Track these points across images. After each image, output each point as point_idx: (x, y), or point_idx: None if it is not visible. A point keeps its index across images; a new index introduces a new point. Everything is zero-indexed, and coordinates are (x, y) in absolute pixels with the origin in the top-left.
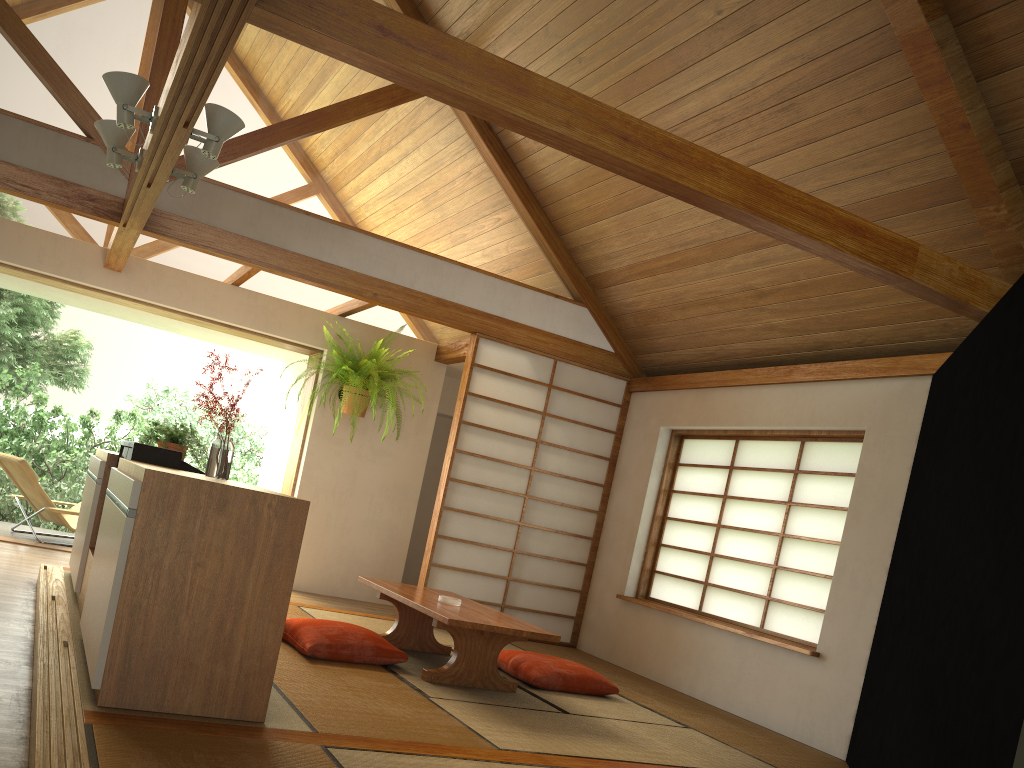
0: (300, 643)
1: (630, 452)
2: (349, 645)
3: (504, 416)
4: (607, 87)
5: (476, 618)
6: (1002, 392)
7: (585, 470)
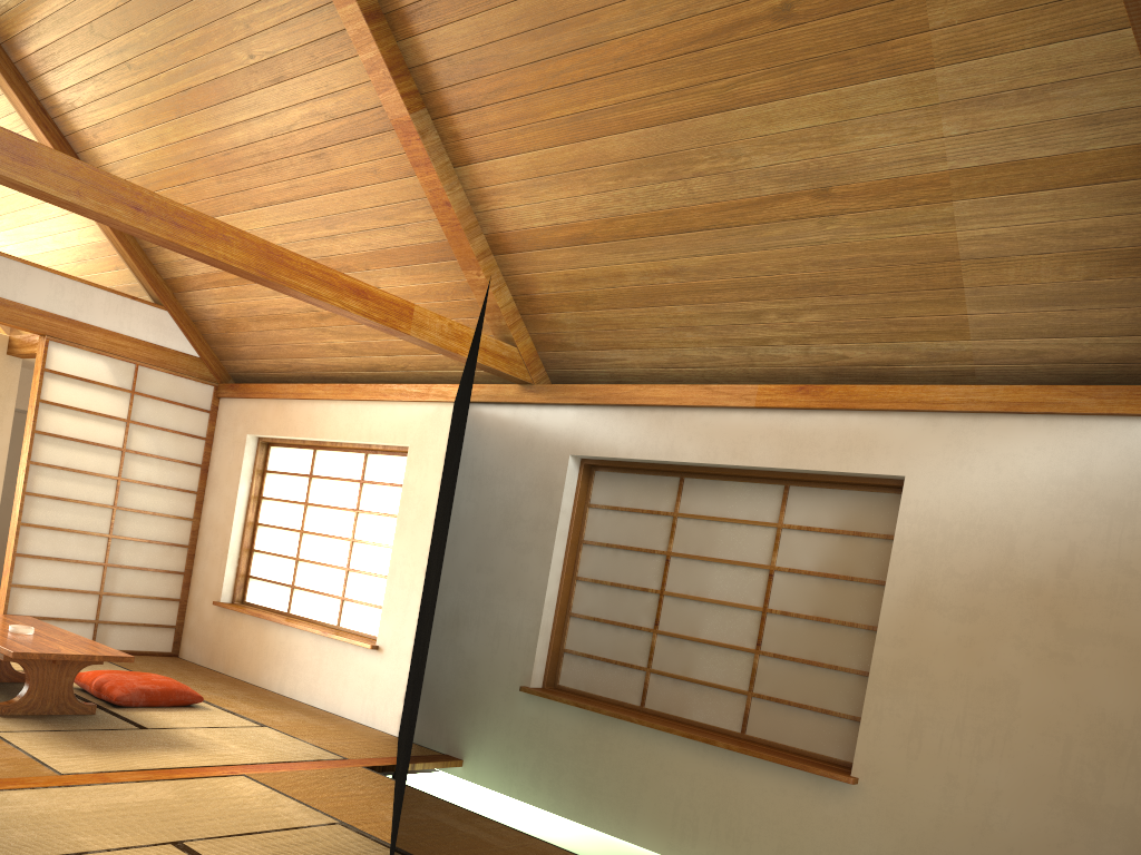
0: None
1: (221, 459)
2: None
3: (84, 424)
4: (160, 99)
5: (46, 647)
6: (455, 442)
7: (177, 478)
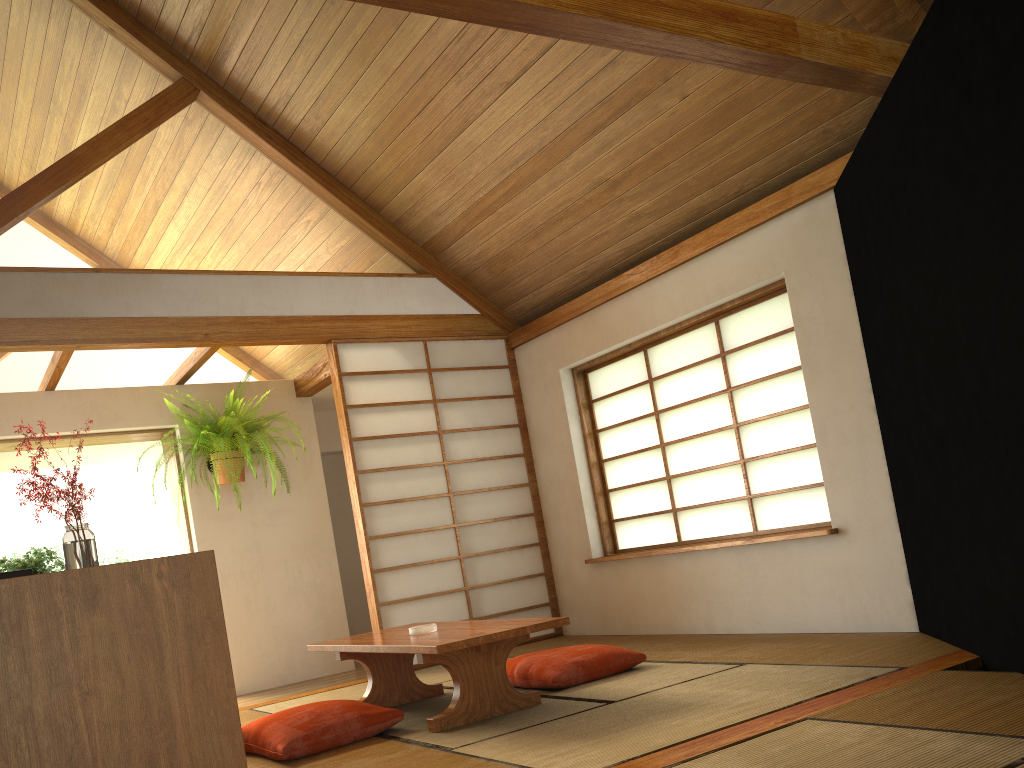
0: (270, 748)
1: (537, 409)
2: (329, 727)
3: (394, 418)
4: (372, 19)
5: (465, 634)
6: (992, 106)
7: (499, 445)
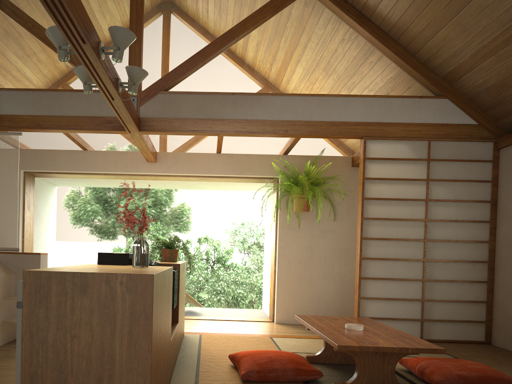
0: (239, 371)
1: (507, 192)
2: (274, 369)
3: (396, 188)
4: None
5: (367, 341)
6: None
7: (471, 213)
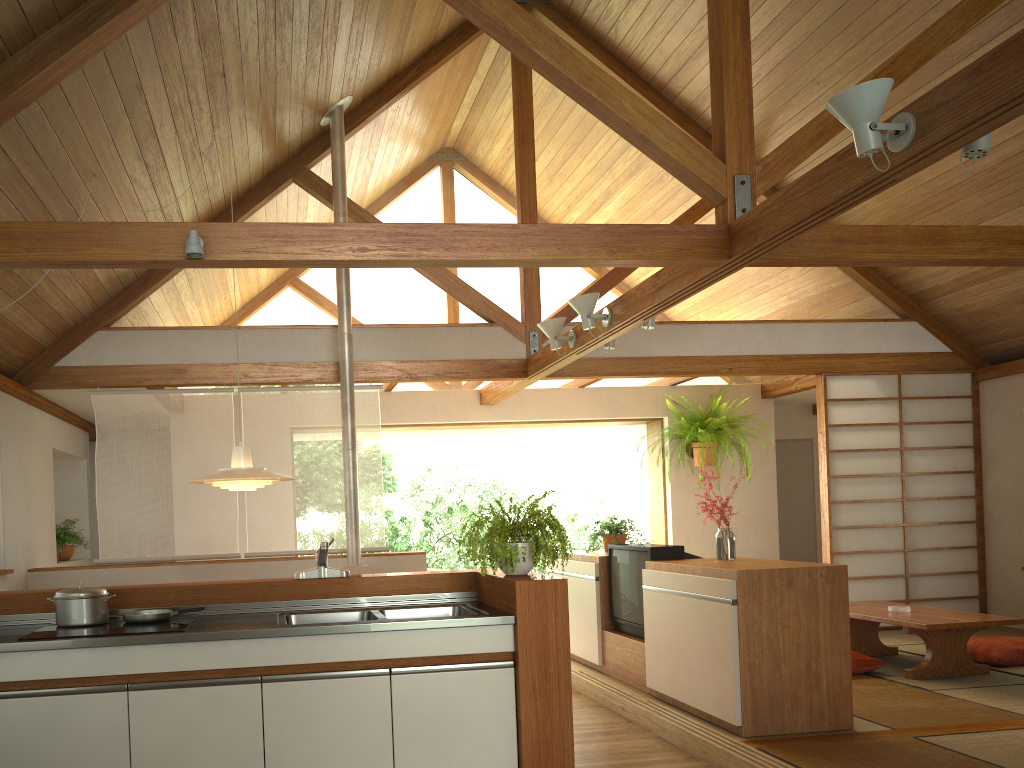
0: None
1: (994, 435)
2: None
3: (865, 436)
4: None
5: (941, 619)
6: None
7: (952, 462)
